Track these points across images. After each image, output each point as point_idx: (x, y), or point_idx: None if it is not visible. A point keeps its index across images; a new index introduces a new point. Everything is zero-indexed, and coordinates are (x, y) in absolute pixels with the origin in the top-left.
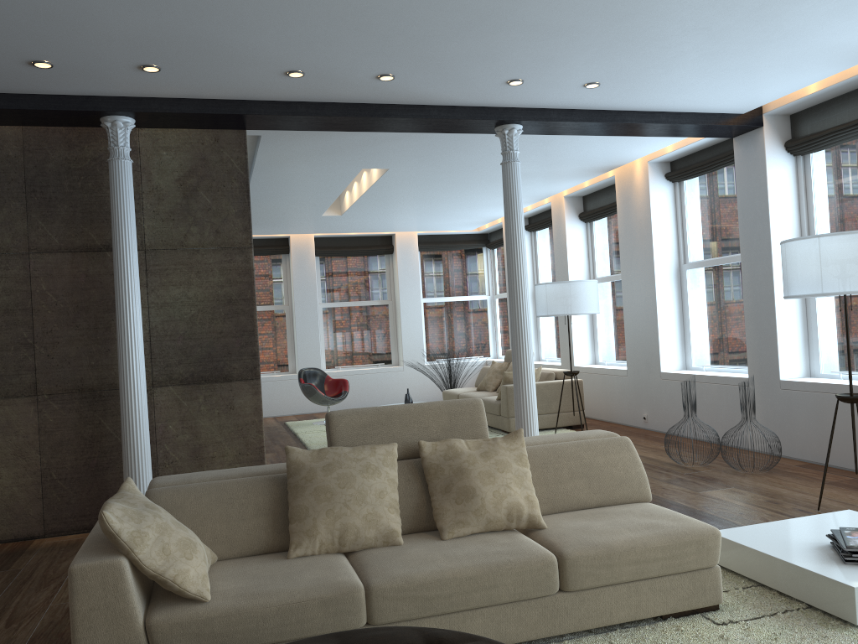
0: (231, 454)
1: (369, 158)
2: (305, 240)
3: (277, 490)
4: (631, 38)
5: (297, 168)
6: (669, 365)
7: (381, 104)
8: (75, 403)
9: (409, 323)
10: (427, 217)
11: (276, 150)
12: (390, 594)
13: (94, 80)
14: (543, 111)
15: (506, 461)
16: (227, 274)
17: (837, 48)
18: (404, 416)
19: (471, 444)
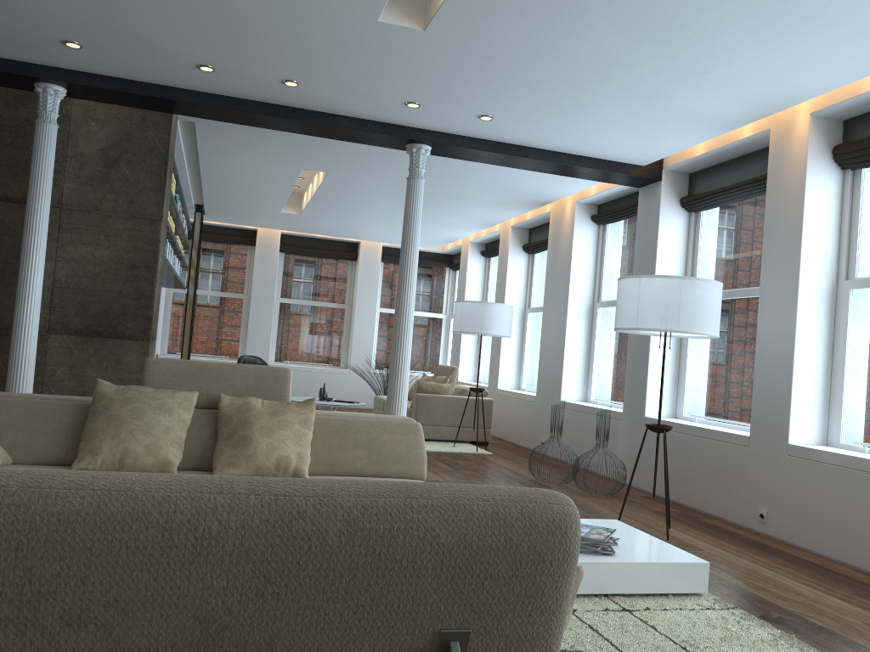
0: None
1: (305, 160)
2: (271, 235)
3: (82, 414)
4: (501, 78)
5: (240, 160)
6: (569, 395)
7: (296, 108)
8: None
9: (361, 329)
10: (386, 229)
11: (213, 139)
12: None
13: (25, 48)
14: (450, 136)
15: (290, 421)
16: (134, 241)
17: (698, 114)
18: (214, 371)
19: (266, 403)
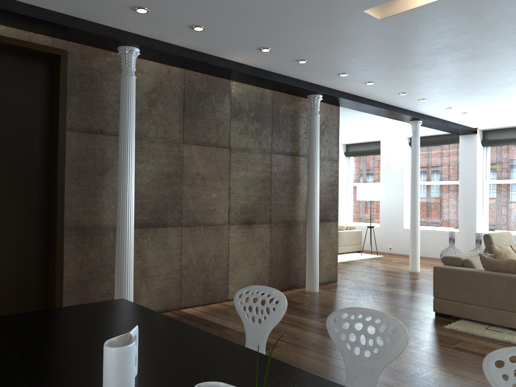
0: (328, 255)
1: None
2: None
3: None
4: (509, 104)
5: None
6: (405, 225)
7: (394, 106)
8: (282, 228)
9: None
10: None
11: None
12: None
13: (338, 82)
14: (431, 117)
15: None
16: (331, 172)
17: None
18: (502, 236)
19: None
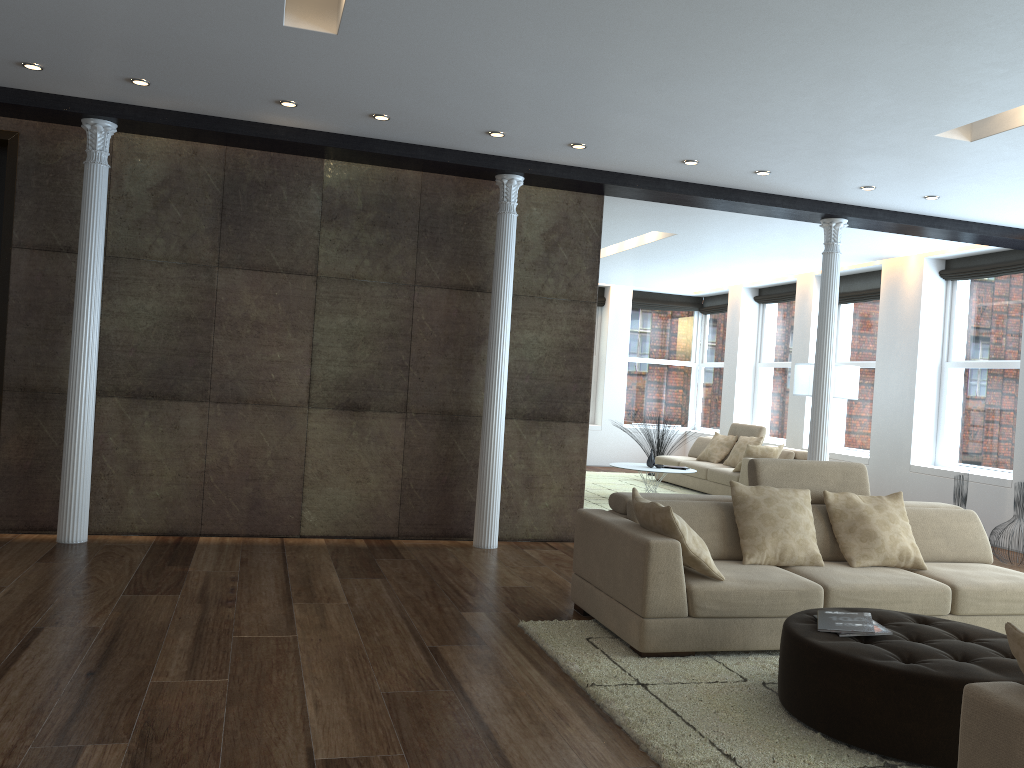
0: (557, 488)
1: (670, 224)
2: None
3: (723, 513)
4: (996, 172)
5: None
6: (918, 458)
7: (735, 189)
8: (436, 424)
9: (612, 381)
10: (660, 276)
11: None
12: (841, 595)
13: (519, 147)
14: (871, 210)
15: (894, 515)
16: (573, 325)
17: None
18: (809, 469)
19: (862, 498)
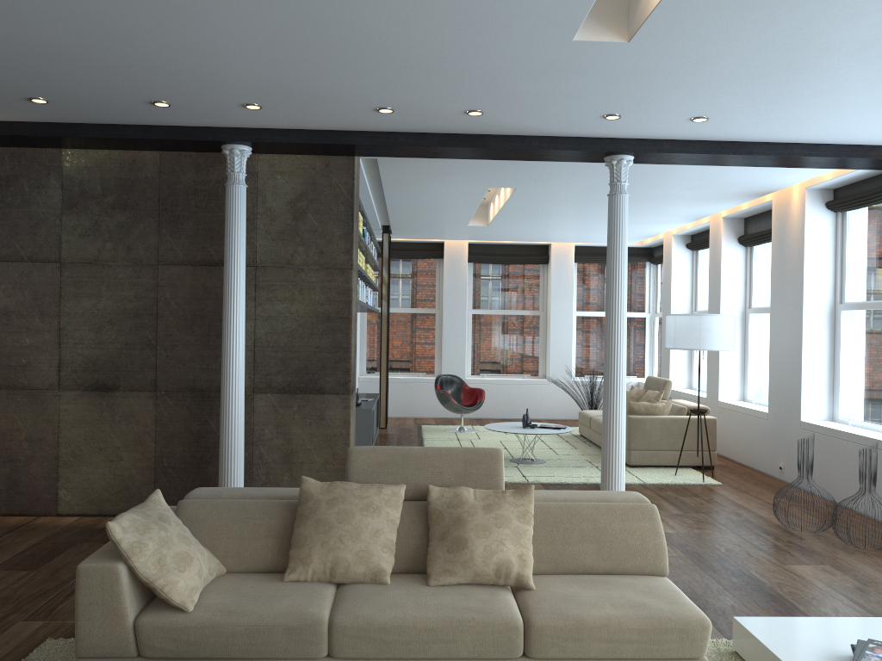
0: (319, 462)
1: (491, 179)
2: (459, 246)
3: (289, 515)
4: (722, 77)
5: (424, 186)
6: (811, 414)
7: (481, 134)
8: (187, 401)
9: (558, 336)
10: (578, 231)
11: (396, 170)
12: (350, 632)
13: (209, 115)
14: (655, 141)
15: (507, 517)
16: (327, 293)
17: None
18: (420, 459)
19: (479, 494)
